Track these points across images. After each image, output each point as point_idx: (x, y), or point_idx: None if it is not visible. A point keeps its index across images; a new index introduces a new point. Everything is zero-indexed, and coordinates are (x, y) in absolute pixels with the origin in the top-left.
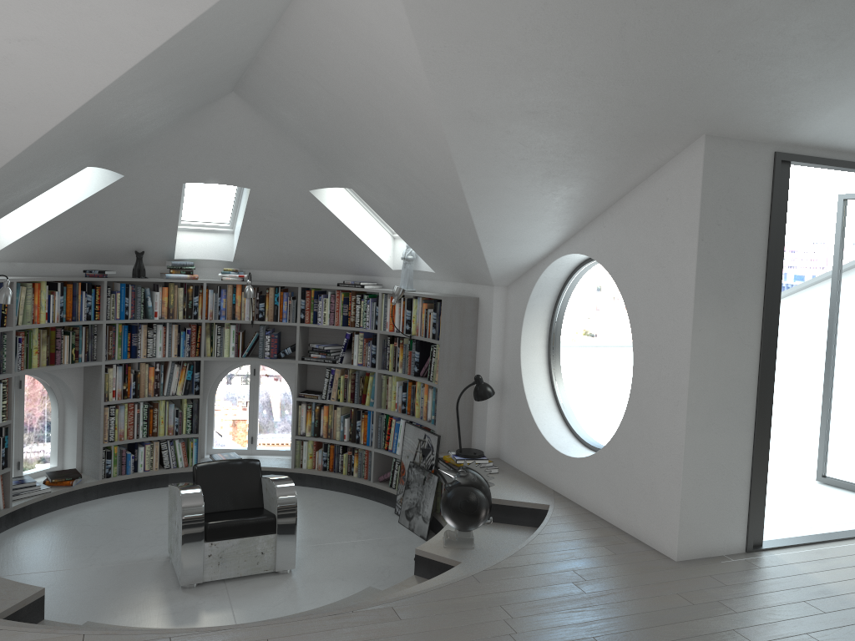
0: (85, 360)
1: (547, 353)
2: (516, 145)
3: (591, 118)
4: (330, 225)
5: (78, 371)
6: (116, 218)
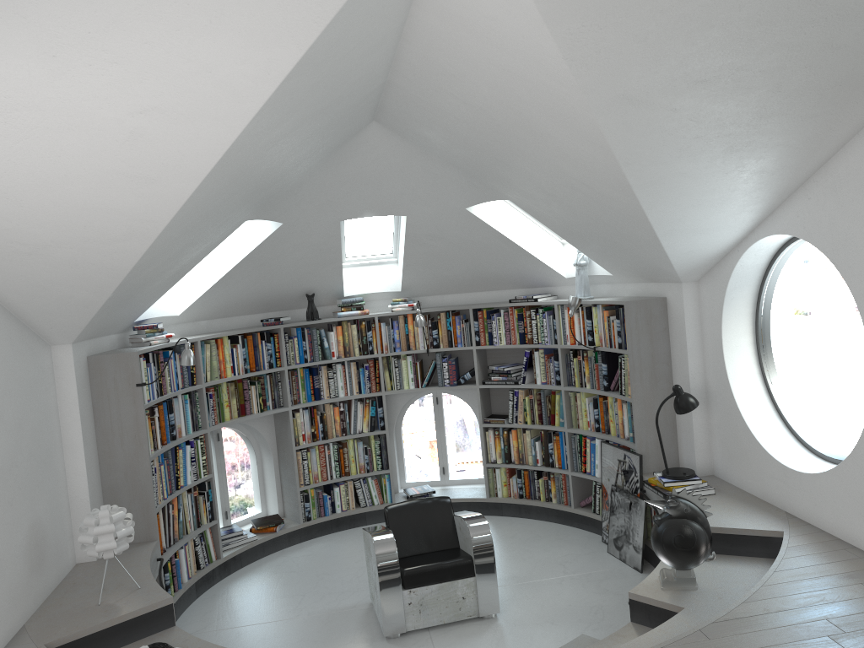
0: (273, 407)
1: (756, 351)
2: (686, 123)
3: (776, 74)
4: (492, 241)
5: (268, 418)
6: (282, 265)
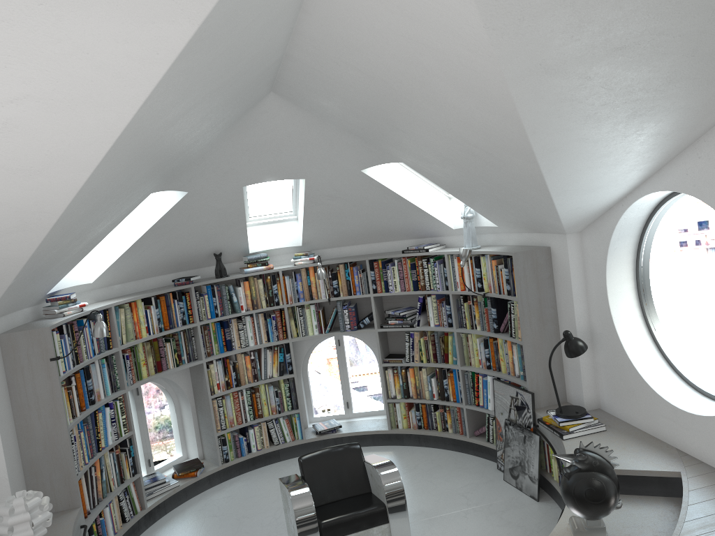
0: (188, 361)
1: (637, 296)
2: (597, 91)
3: (695, 38)
4: (386, 198)
5: (184, 370)
6: (190, 229)
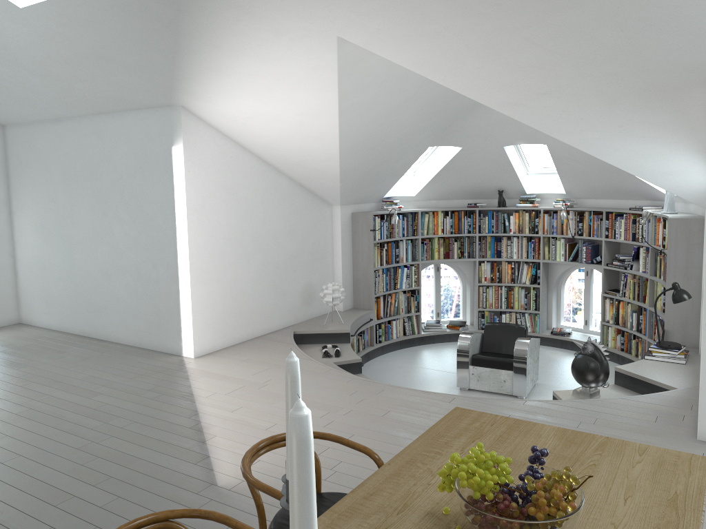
0: (467, 257)
1: None
2: (562, 113)
3: (590, 88)
4: (607, 164)
5: (469, 264)
6: (474, 171)
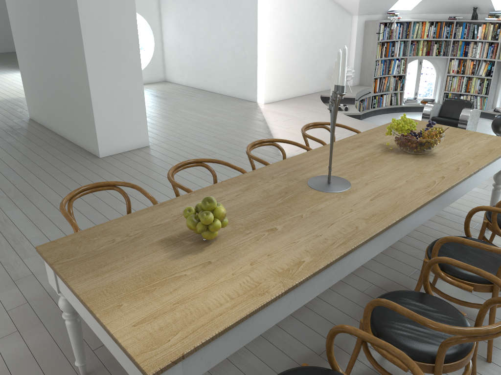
0: (442, 55)
1: None
2: None
3: None
4: None
5: (443, 60)
6: None
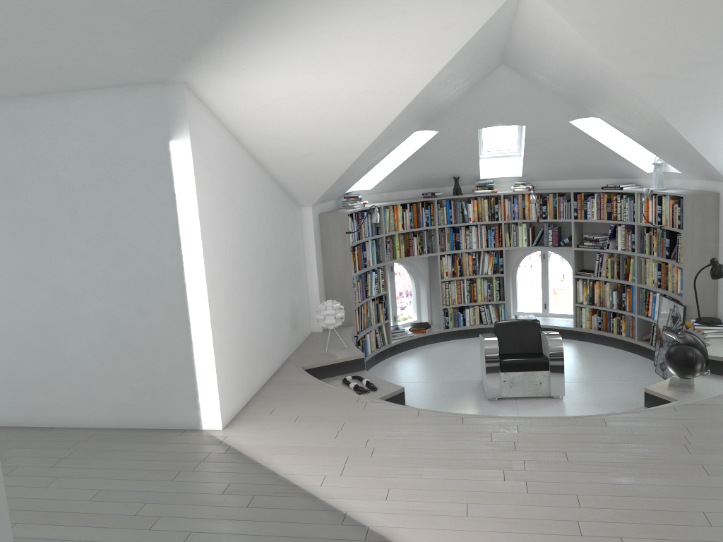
0: (427, 252)
1: None
2: (699, 86)
3: None
4: (589, 144)
5: (424, 259)
6: (438, 158)
